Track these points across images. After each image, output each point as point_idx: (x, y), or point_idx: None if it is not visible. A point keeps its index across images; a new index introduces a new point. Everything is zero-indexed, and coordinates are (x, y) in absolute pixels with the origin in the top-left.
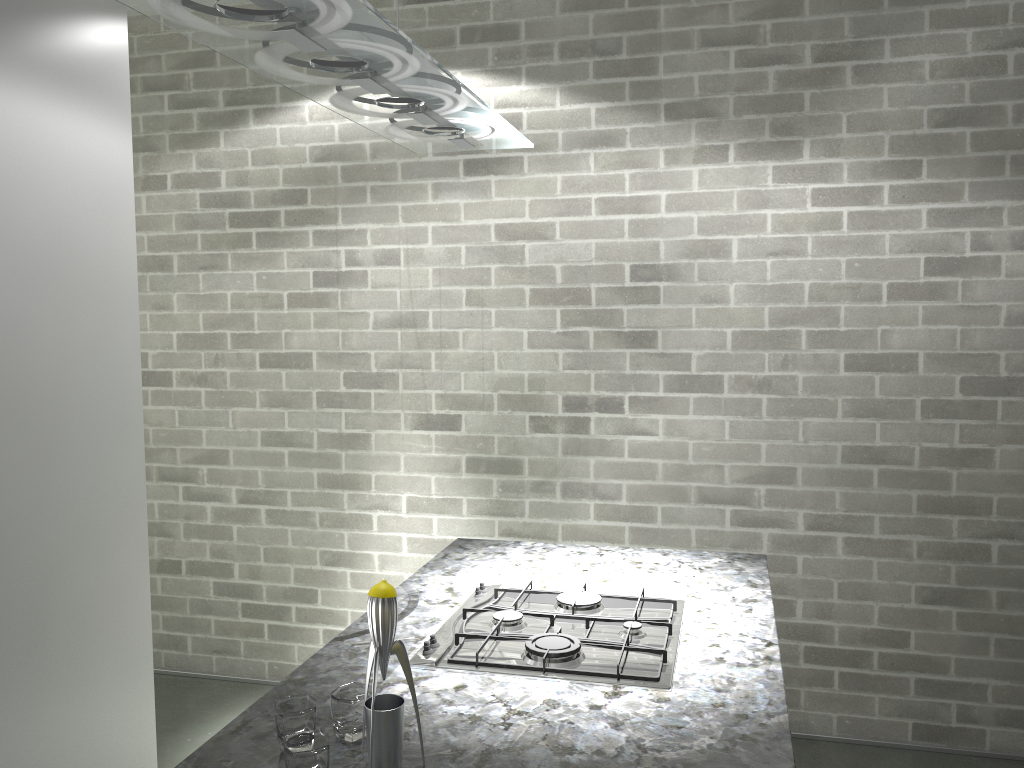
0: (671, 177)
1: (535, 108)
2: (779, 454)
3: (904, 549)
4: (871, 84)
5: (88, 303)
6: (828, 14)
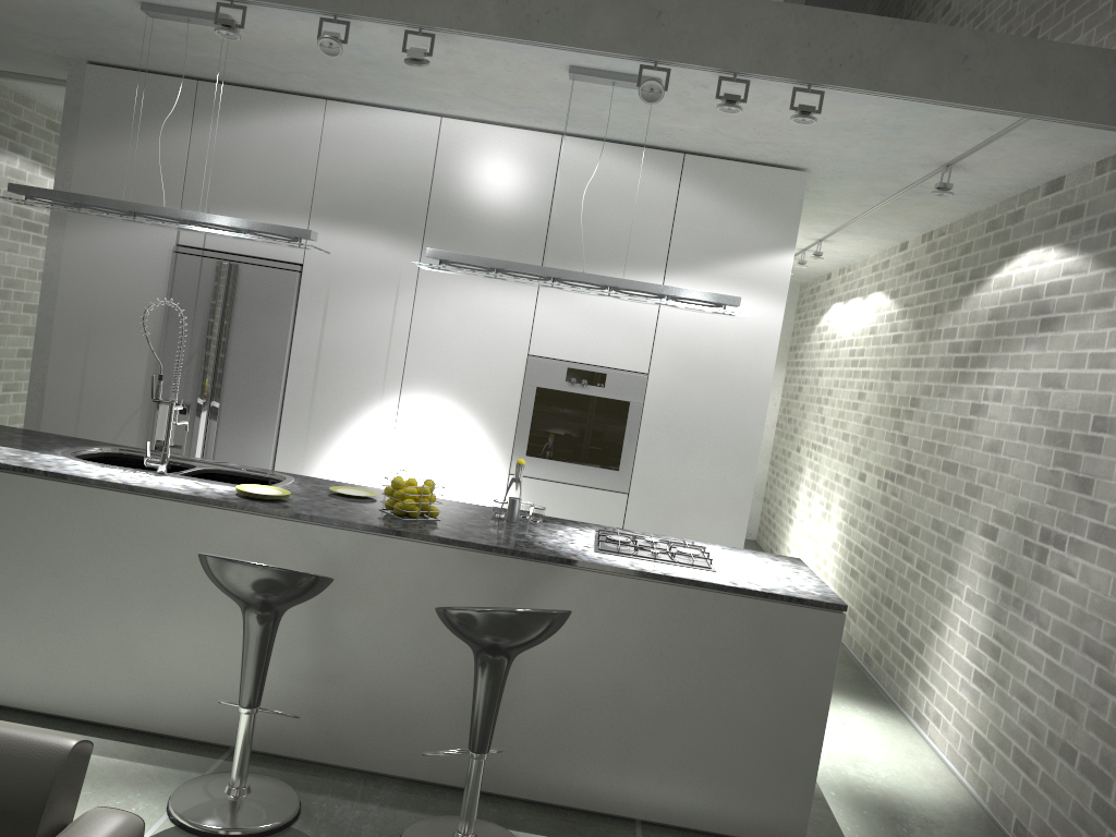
0: None
1: (1077, 274)
2: None
3: None
4: None
5: (729, 391)
6: None
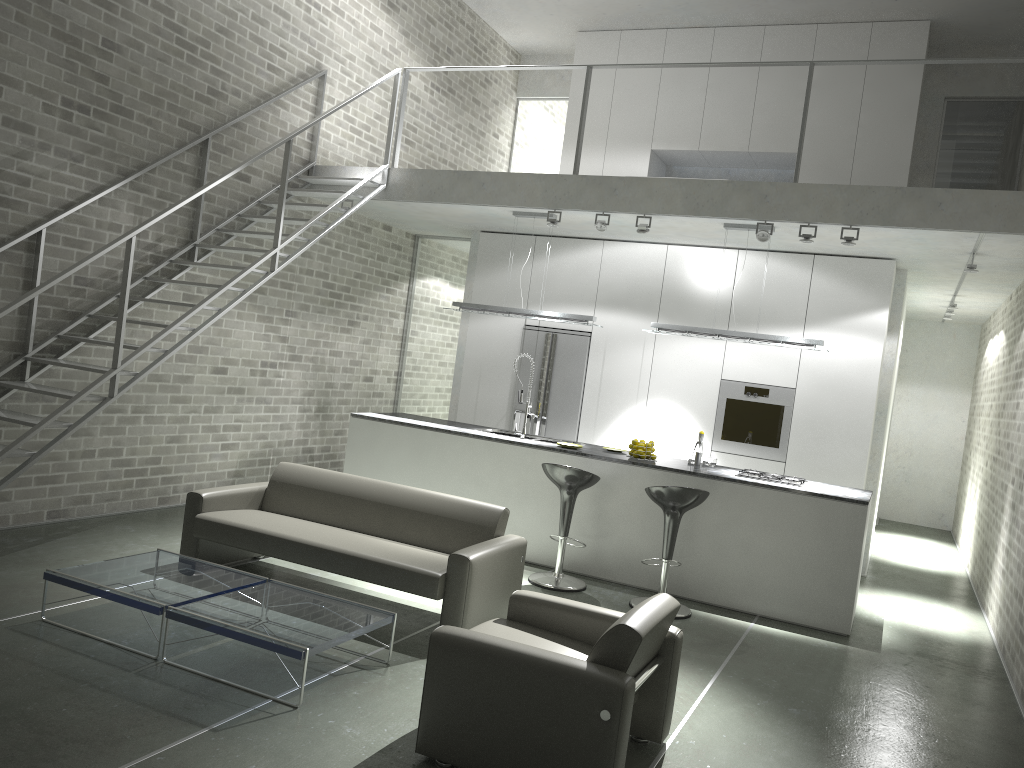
0: None
1: None
2: None
3: None
4: None
5: (848, 398)
6: None
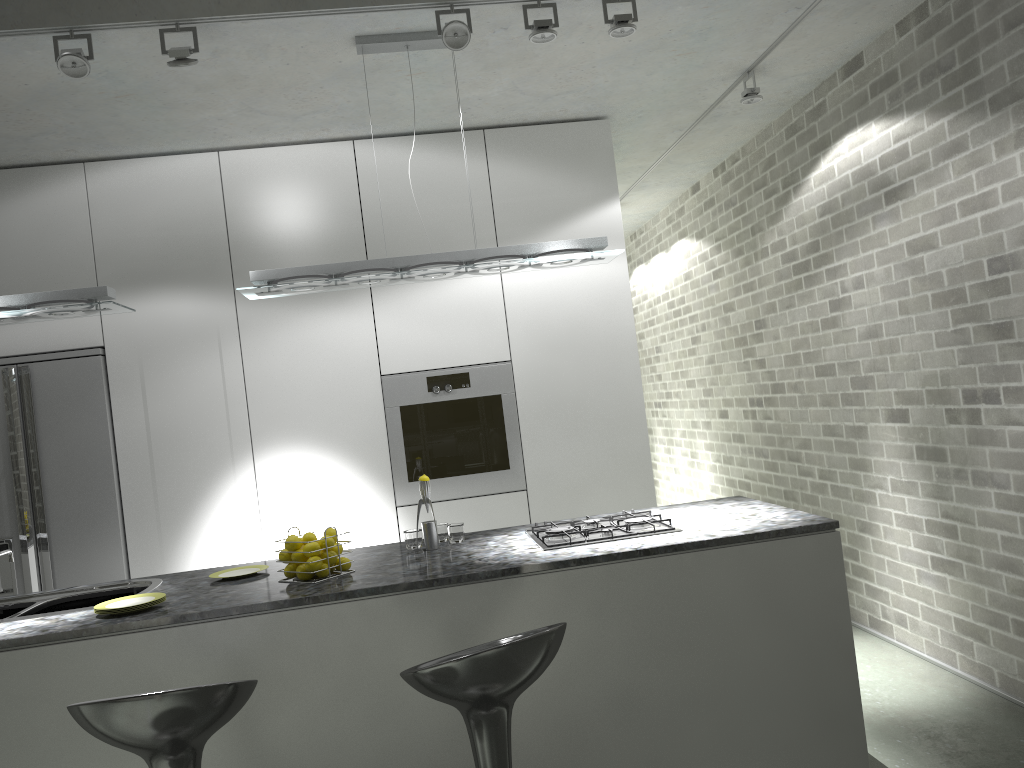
0: (1001, 168)
1: (913, 135)
2: None
3: None
4: None
5: (597, 355)
6: None
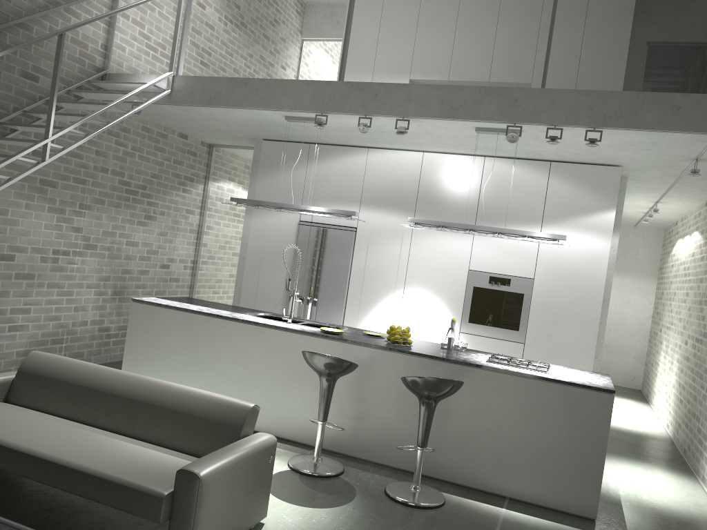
0: None
1: None
2: None
3: None
4: None
5: (580, 287)
6: None
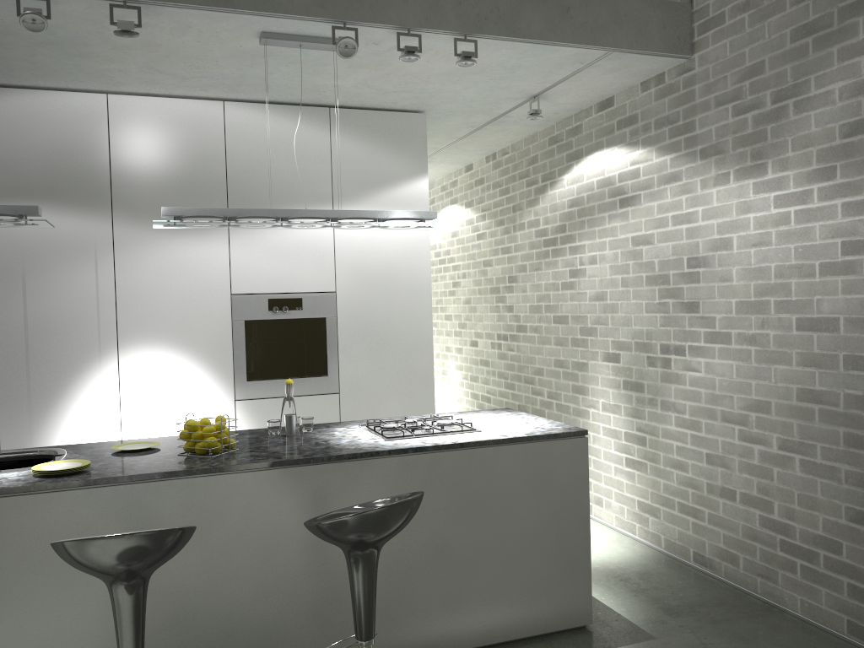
0: (703, 197)
1: (645, 163)
2: (761, 391)
3: (836, 474)
4: (804, 113)
5: (401, 294)
6: (778, 68)
